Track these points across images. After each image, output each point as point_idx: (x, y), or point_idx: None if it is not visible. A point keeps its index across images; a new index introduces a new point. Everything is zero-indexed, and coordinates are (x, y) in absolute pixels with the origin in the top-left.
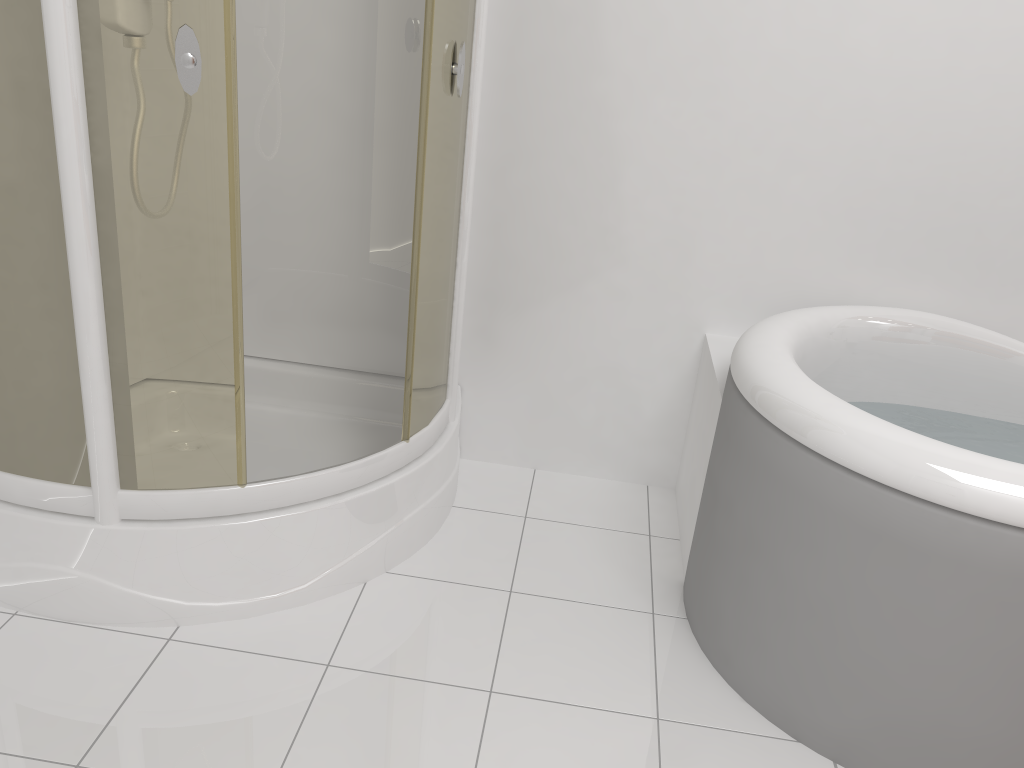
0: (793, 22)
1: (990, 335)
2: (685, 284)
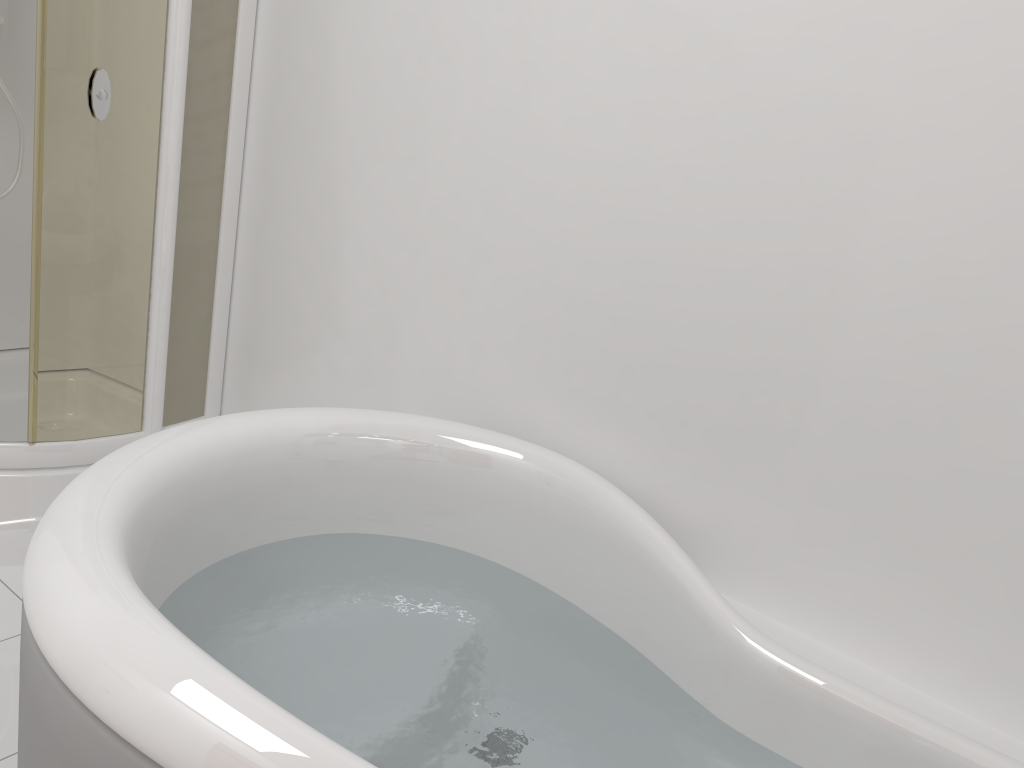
0: (483, 89)
1: (625, 511)
2: (389, 375)
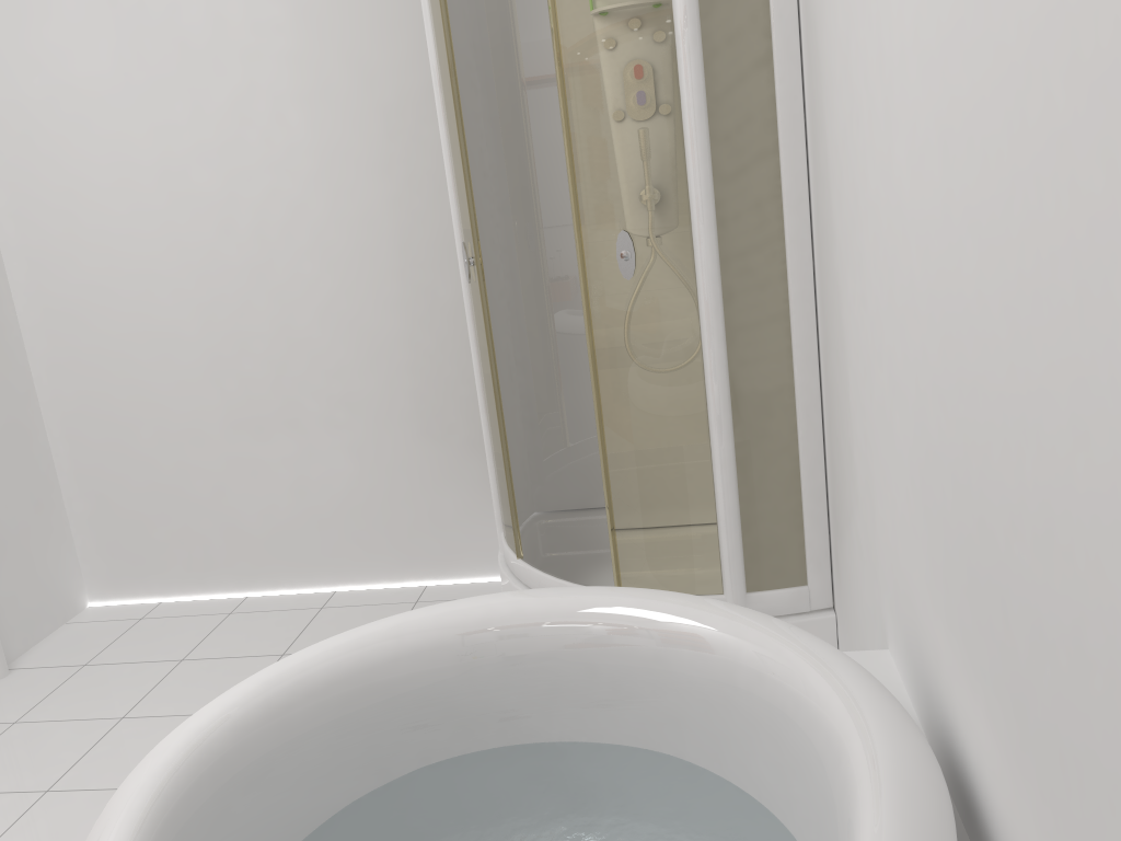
0: (873, 150)
1: None
2: (876, 558)
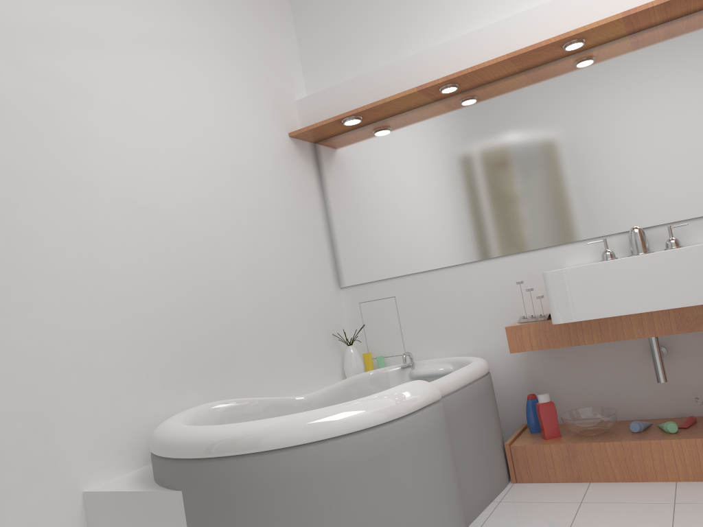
0: (64, 252)
1: (241, 399)
2: (55, 459)
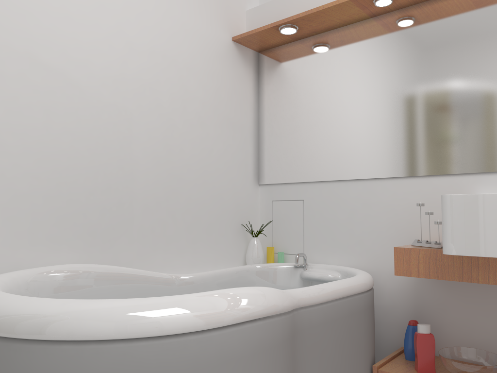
0: None
1: (111, 267)
2: None
